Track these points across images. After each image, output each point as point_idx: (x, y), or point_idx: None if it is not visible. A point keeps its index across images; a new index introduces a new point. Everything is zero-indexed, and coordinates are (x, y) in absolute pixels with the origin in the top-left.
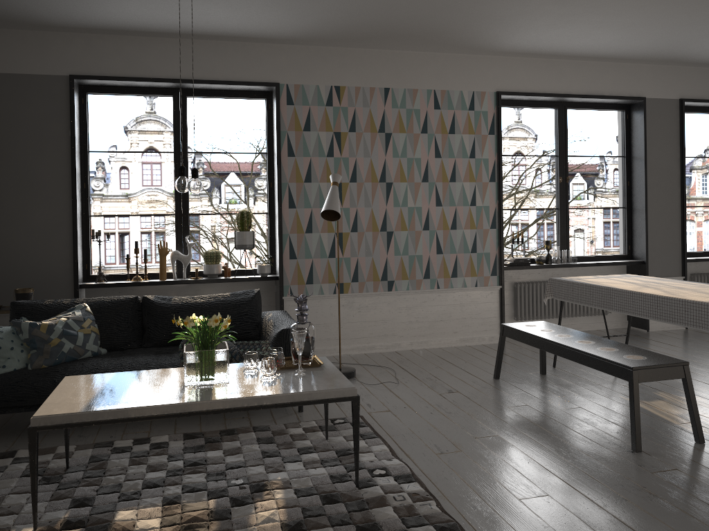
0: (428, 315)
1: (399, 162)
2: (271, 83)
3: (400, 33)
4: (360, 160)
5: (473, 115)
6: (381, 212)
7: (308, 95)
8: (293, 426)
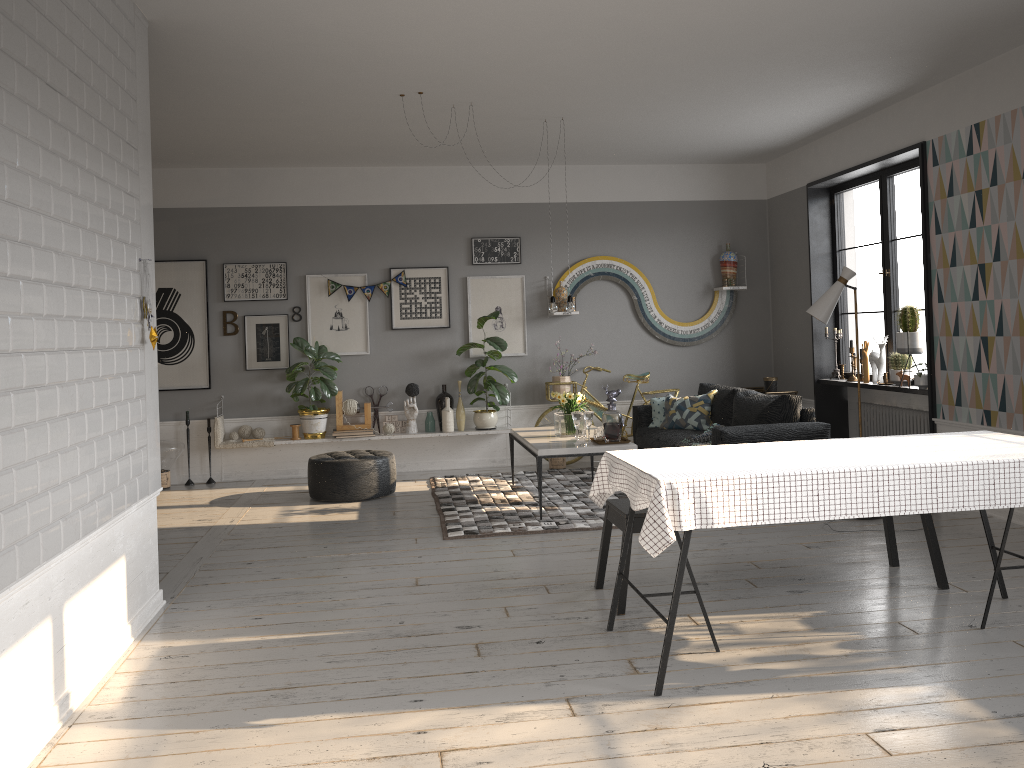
0: None
1: None
2: (916, 144)
3: (942, 43)
4: (1003, 227)
5: None
6: None
7: (950, 146)
8: None
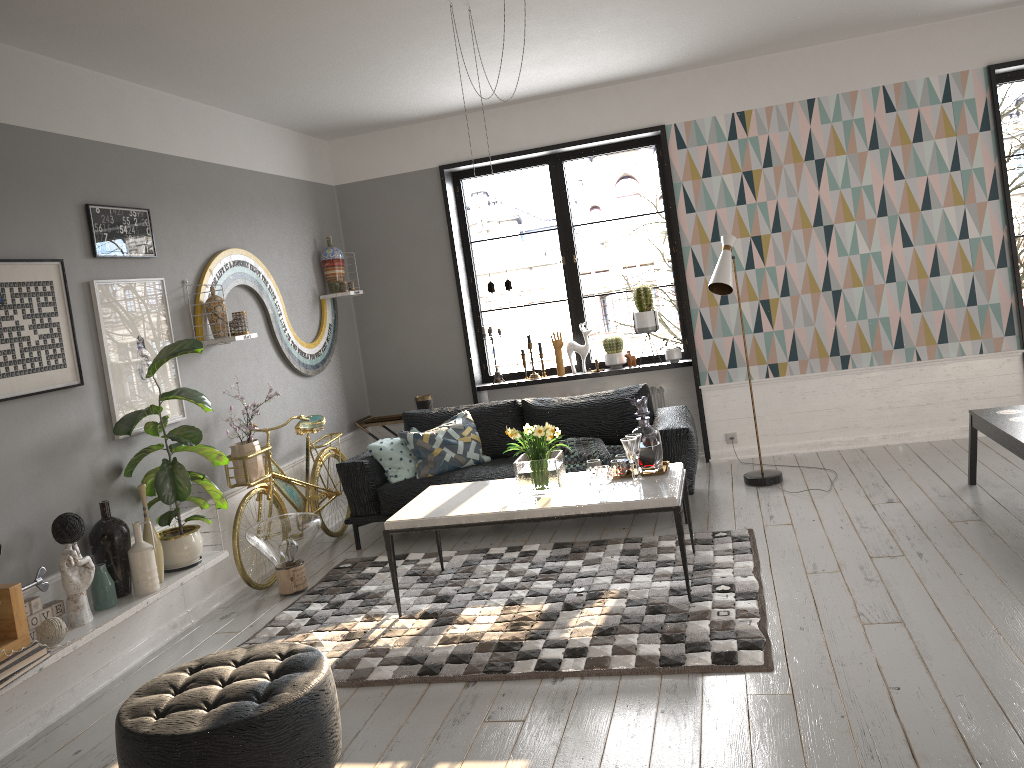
0: (907, 398)
1: (839, 196)
2: (655, 127)
3: (805, 30)
4: (783, 202)
5: (951, 109)
6: (821, 266)
7: (703, 131)
8: (667, 538)
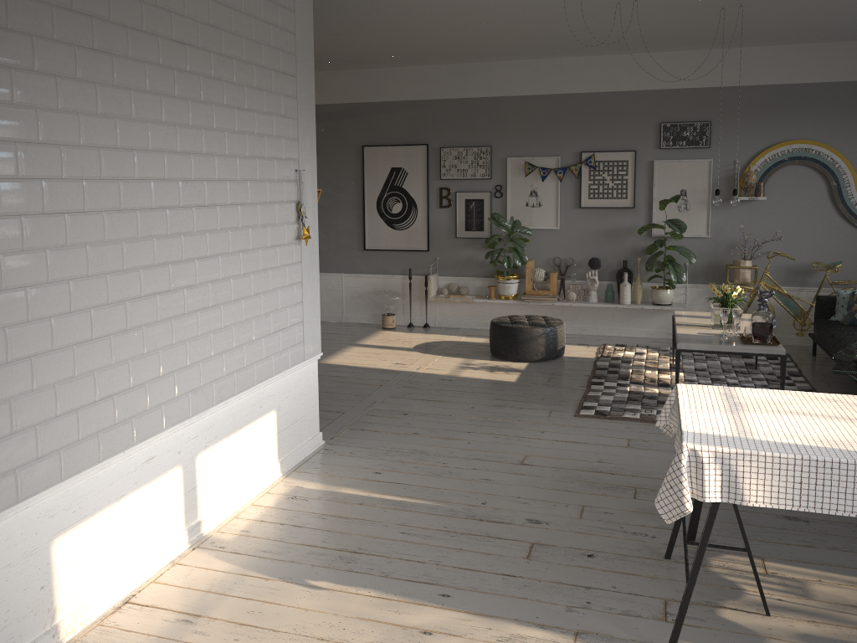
0: None
1: None
2: None
3: None
4: None
5: None
6: None
7: None
8: None
